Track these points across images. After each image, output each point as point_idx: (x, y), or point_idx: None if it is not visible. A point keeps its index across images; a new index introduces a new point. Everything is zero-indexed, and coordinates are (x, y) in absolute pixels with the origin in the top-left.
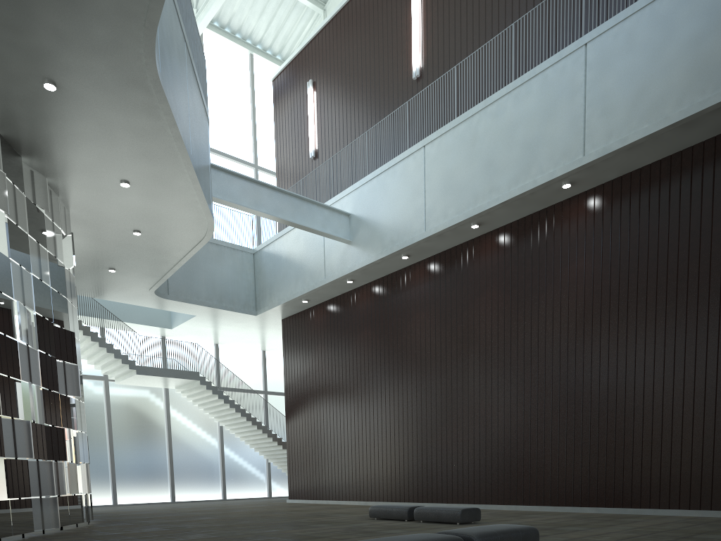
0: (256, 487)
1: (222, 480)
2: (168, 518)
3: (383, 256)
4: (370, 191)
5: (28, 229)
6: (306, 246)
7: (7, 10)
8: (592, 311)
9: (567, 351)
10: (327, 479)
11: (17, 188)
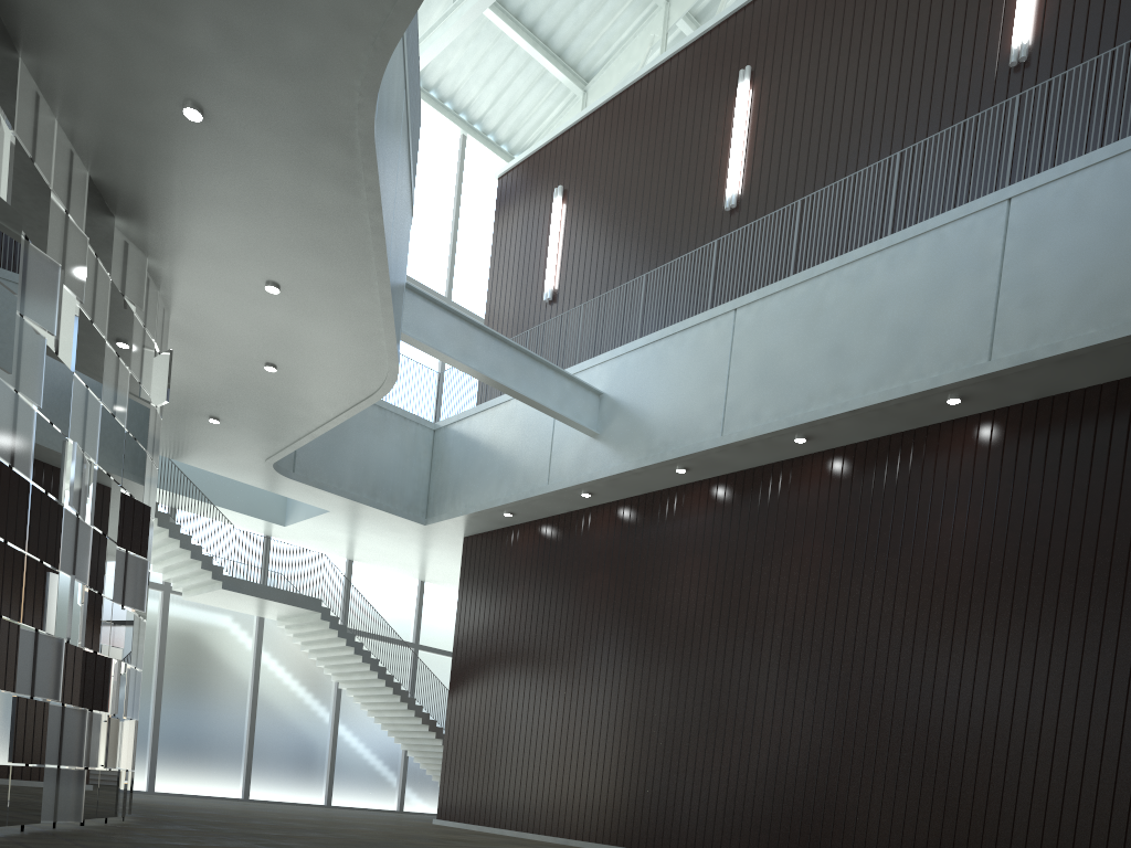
0: (381, 793)
1: (329, 775)
2: (254, 827)
3: (648, 464)
4: (639, 364)
5: (107, 332)
6: (523, 432)
7: None
8: (971, 594)
9: (924, 649)
10: (505, 795)
11: (101, 265)
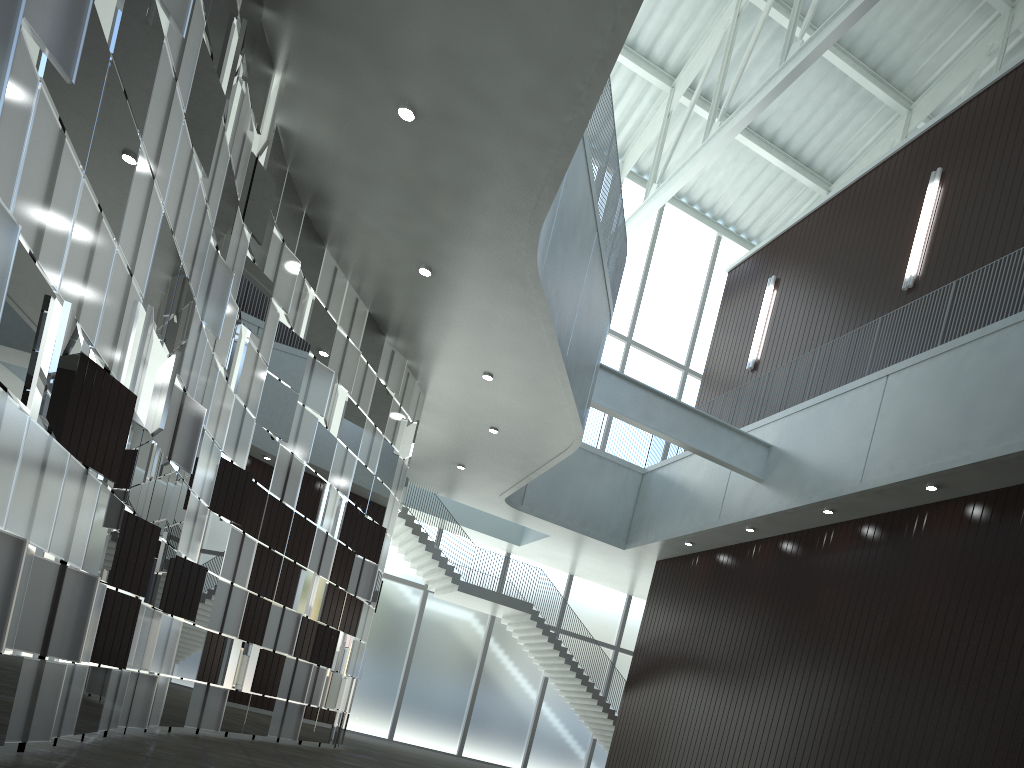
0: (568, 767)
1: (527, 746)
2: (426, 767)
3: (797, 505)
4: (804, 422)
5: (368, 411)
6: (707, 476)
7: (396, 198)
8: None
9: (1023, 683)
10: None
11: (371, 367)
